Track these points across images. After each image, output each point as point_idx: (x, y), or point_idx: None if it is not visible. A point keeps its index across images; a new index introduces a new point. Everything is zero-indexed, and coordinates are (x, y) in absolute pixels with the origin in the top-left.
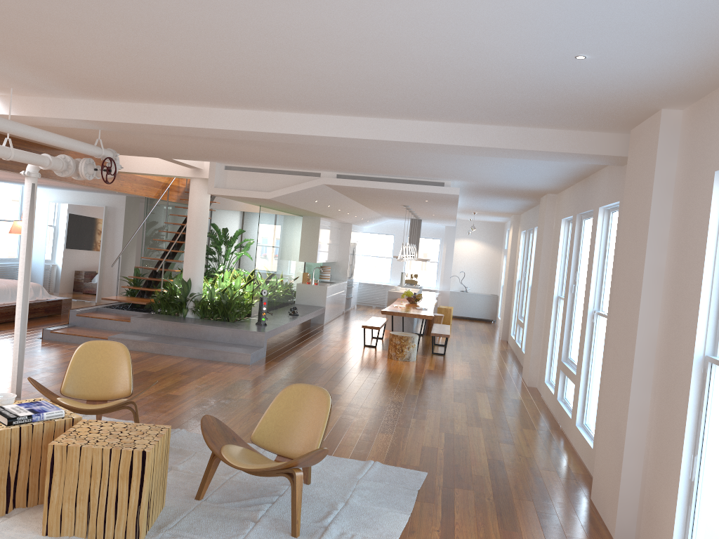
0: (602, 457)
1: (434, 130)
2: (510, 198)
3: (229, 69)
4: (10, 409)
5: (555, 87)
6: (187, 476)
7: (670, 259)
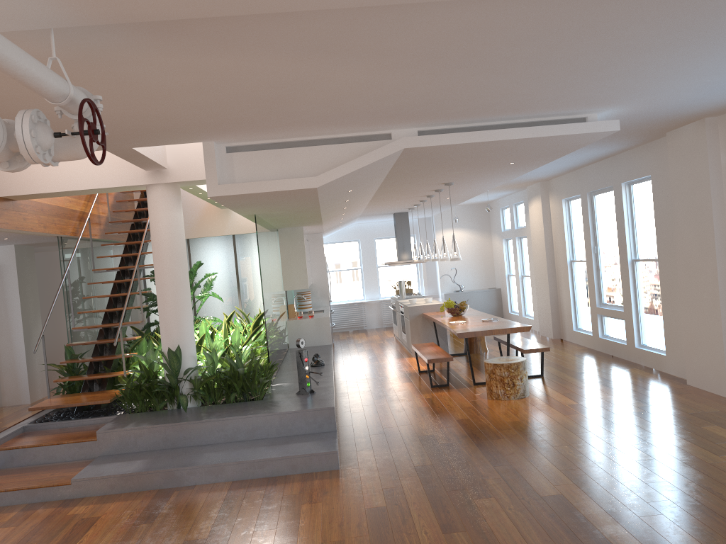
0: None
1: None
2: (611, 143)
3: None
4: None
5: None
6: None
7: None
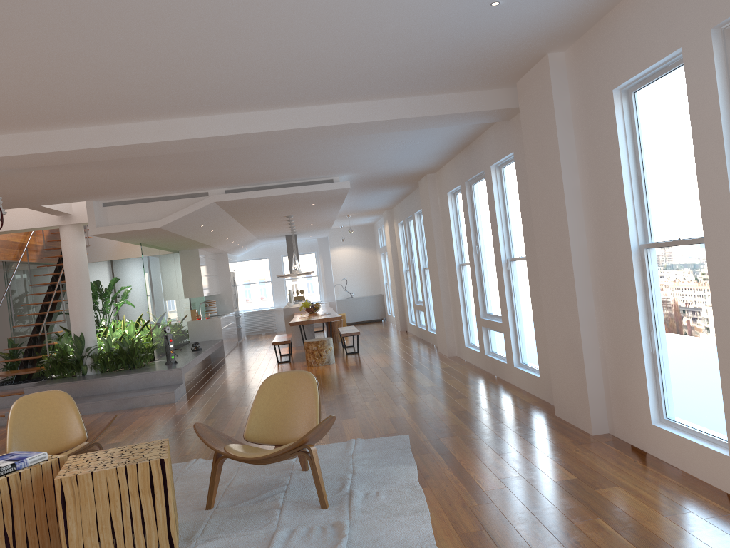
0: (560, 372)
1: (344, 111)
2: (389, 188)
3: (152, 68)
4: None
5: (464, 42)
6: (183, 497)
7: (584, 179)
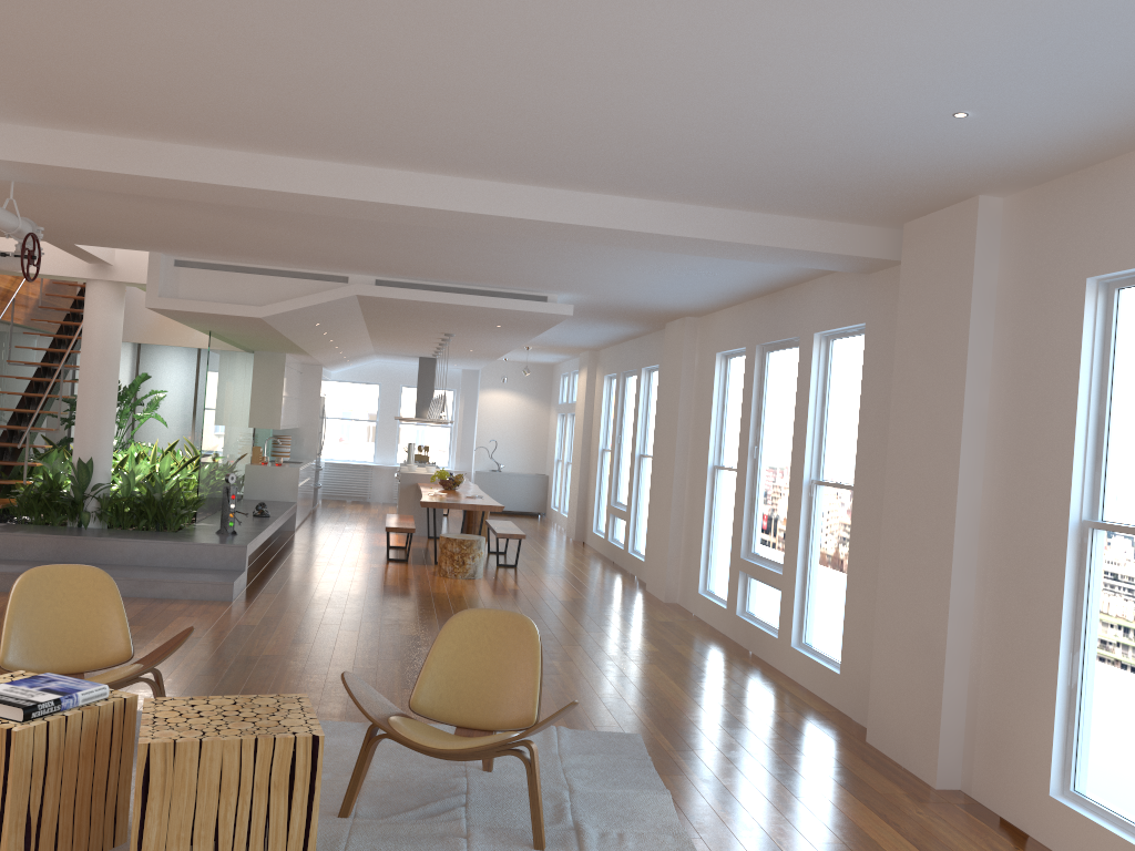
0: (890, 679)
1: (635, 210)
2: (617, 323)
3: (390, 91)
4: (5, 693)
5: (875, 155)
6: None
7: (998, 397)
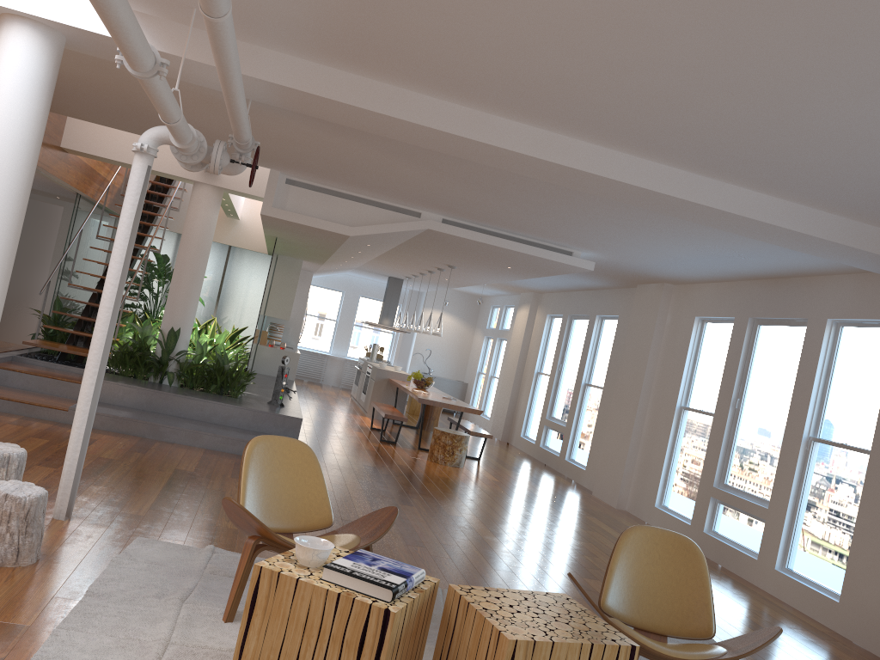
0: None
1: (764, 204)
2: (594, 278)
3: (688, 82)
4: (356, 569)
5: None
6: None
7: None
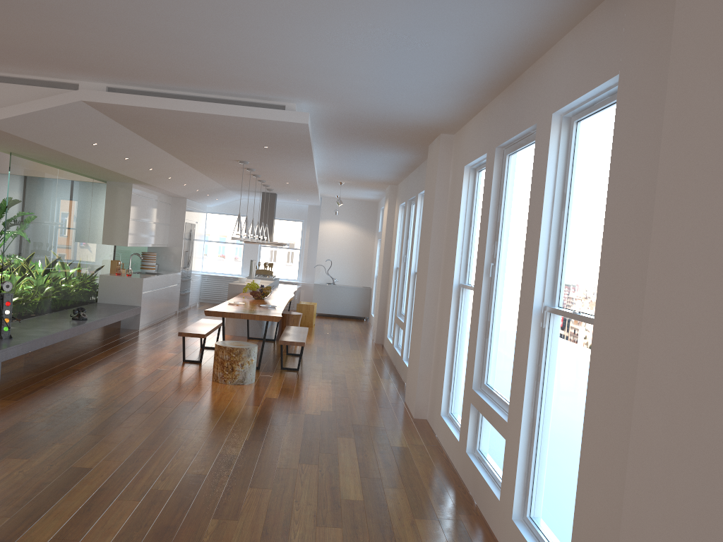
0: None
1: None
2: (386, 148)
3: None
4: None
5: None
6: None
7: None
